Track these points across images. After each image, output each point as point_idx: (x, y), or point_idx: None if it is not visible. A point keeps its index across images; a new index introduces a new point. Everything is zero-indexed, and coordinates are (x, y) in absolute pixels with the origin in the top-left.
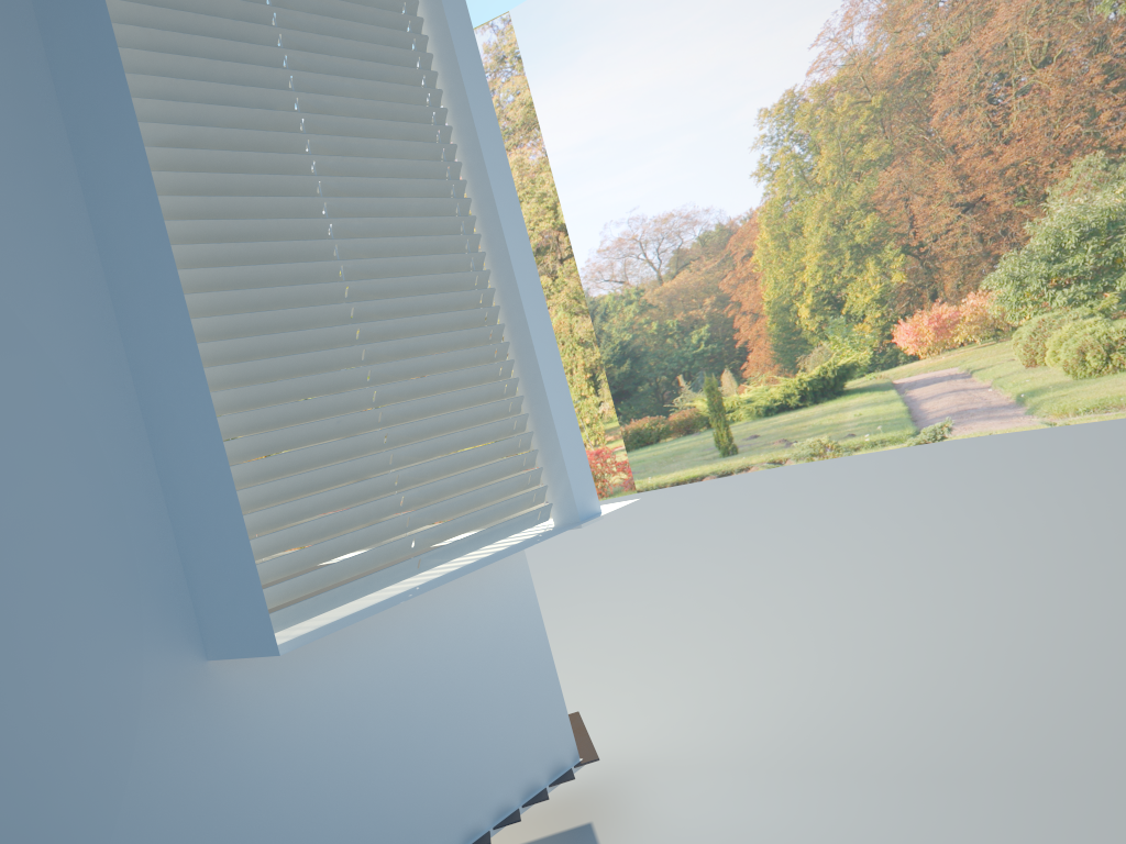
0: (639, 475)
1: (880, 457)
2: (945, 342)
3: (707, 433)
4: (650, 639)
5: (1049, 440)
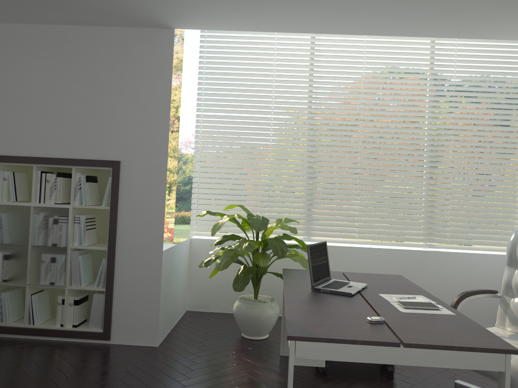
0: (177, 236)
1: None
2: None
3: None
4: None
5: None
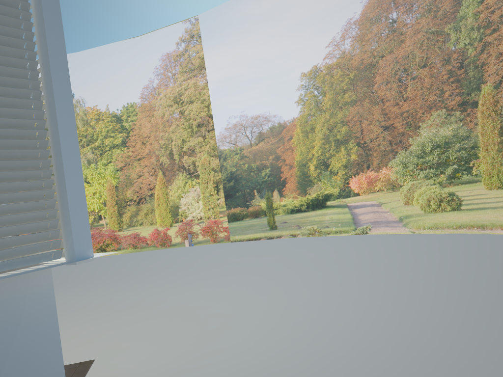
0: (232, 234)
1: (337, 238)
2: (371, 188)
3: (264, 218)
4: (182, 318)
5: (409, 239)
